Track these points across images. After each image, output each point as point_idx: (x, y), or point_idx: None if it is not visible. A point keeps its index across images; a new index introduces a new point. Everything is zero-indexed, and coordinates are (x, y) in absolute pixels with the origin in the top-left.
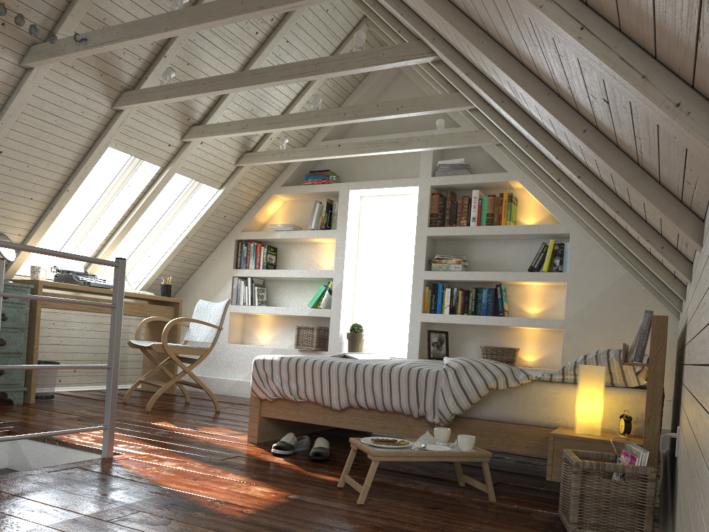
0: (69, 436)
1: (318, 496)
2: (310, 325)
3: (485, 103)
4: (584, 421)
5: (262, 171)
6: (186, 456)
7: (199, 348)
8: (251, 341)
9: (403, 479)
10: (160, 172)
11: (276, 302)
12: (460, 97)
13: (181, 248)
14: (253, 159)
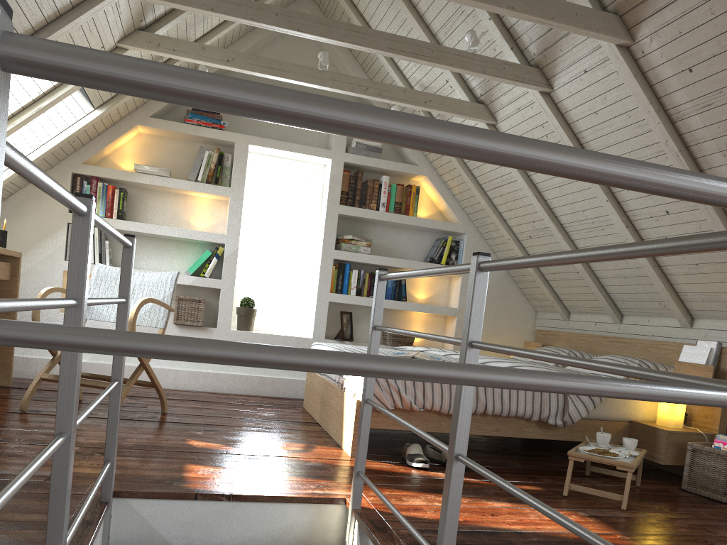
0: (206, 484)
1: (589, 508)
2: (197, 297)
3: (580, 146)
4: (675, 419)
5: None
6: (386, 487)
7: None
8: None
9: (553, 477)
10: None
11: None
12: (485, 110)
13: (14, 177)
14: None
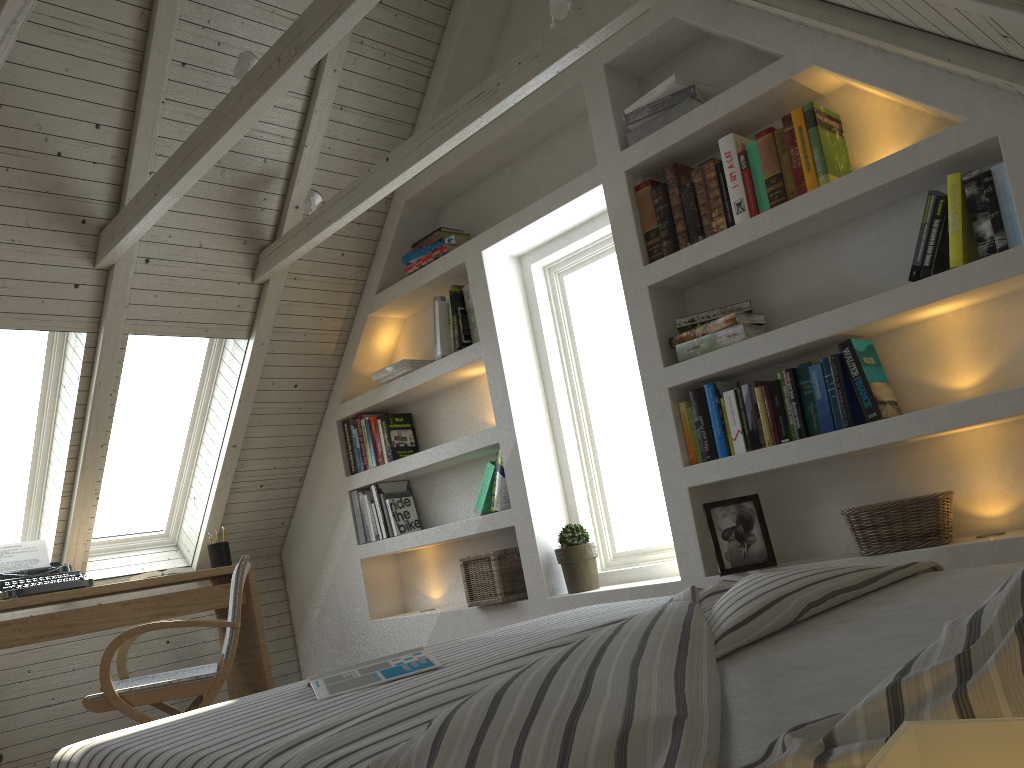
0: None
1: None
2: (482, 553)
3: None
4: None
5: (322, 278)
6: None
7: (195, 679)
8: (418, 604)
9: None
10: (93, 344)
11: (437, 517)
12: None
13: (235, 467)
14: (273, 258)
